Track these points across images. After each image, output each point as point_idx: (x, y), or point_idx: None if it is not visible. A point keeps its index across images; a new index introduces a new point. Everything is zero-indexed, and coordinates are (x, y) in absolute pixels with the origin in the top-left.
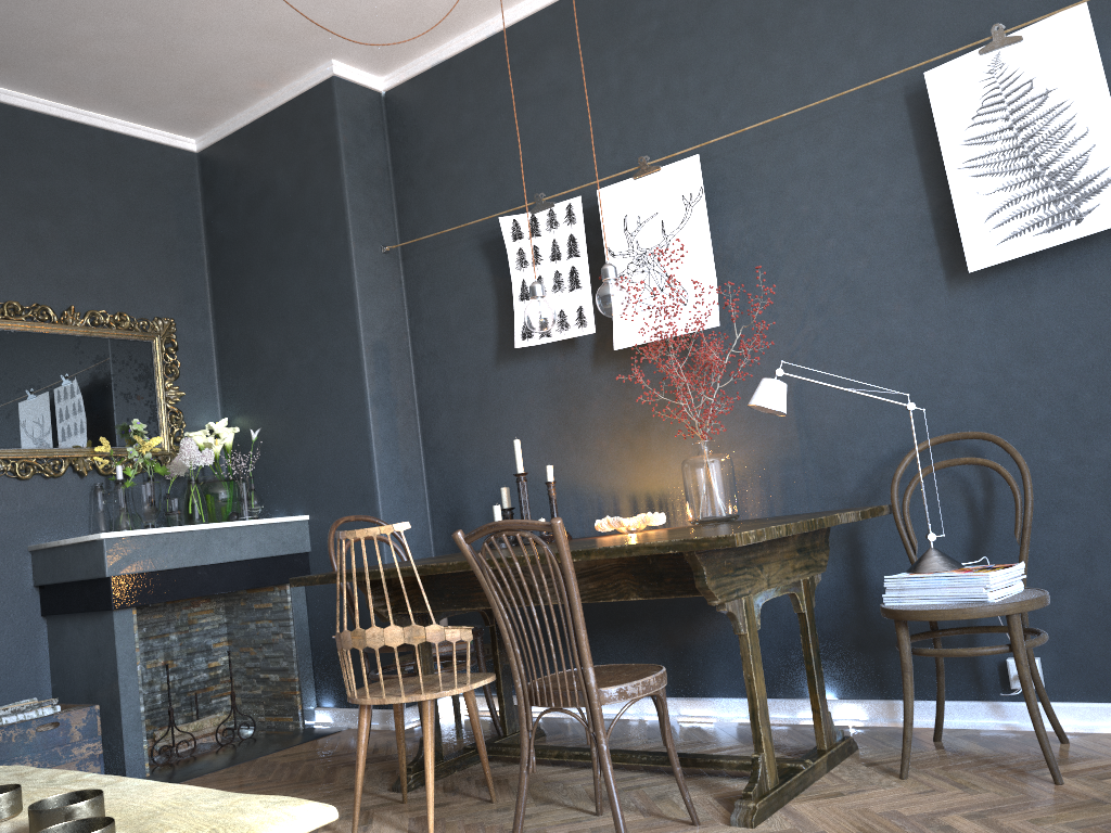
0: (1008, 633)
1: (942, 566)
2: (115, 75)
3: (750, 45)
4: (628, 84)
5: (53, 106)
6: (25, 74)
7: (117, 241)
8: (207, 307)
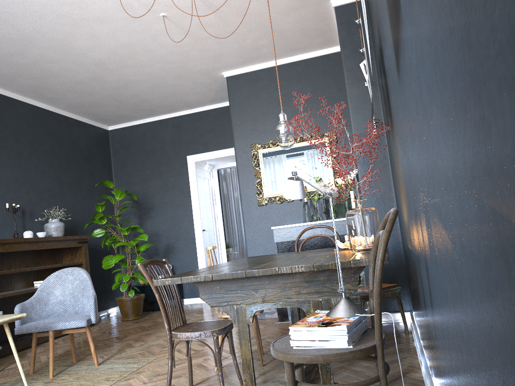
0: (444, 381)
1: (330, 313)
2: (280, 45)
3: None
4: None
5: (282, 61)
6: (261, 57)
7: (310, 104)
8: None
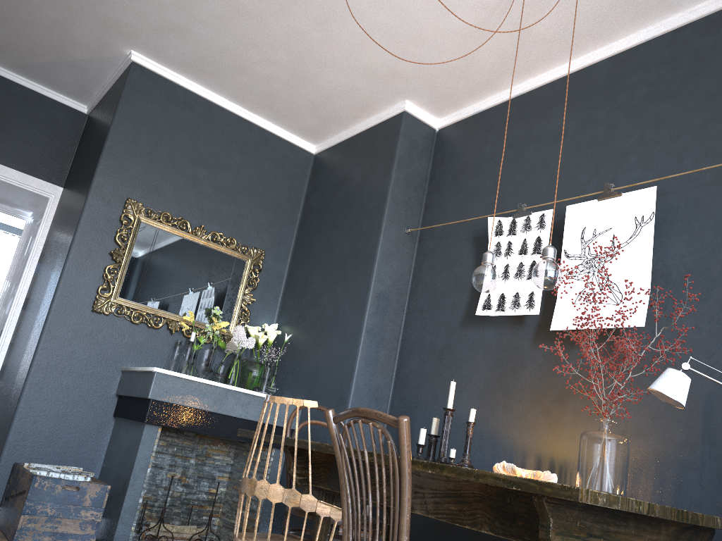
0: None
1: None
2: (270, 90)
3: (721, 107)
4: (611, 132)
5: (234, 107)
6: (220, 81)
7: (245, 194)
8: (289, 250)
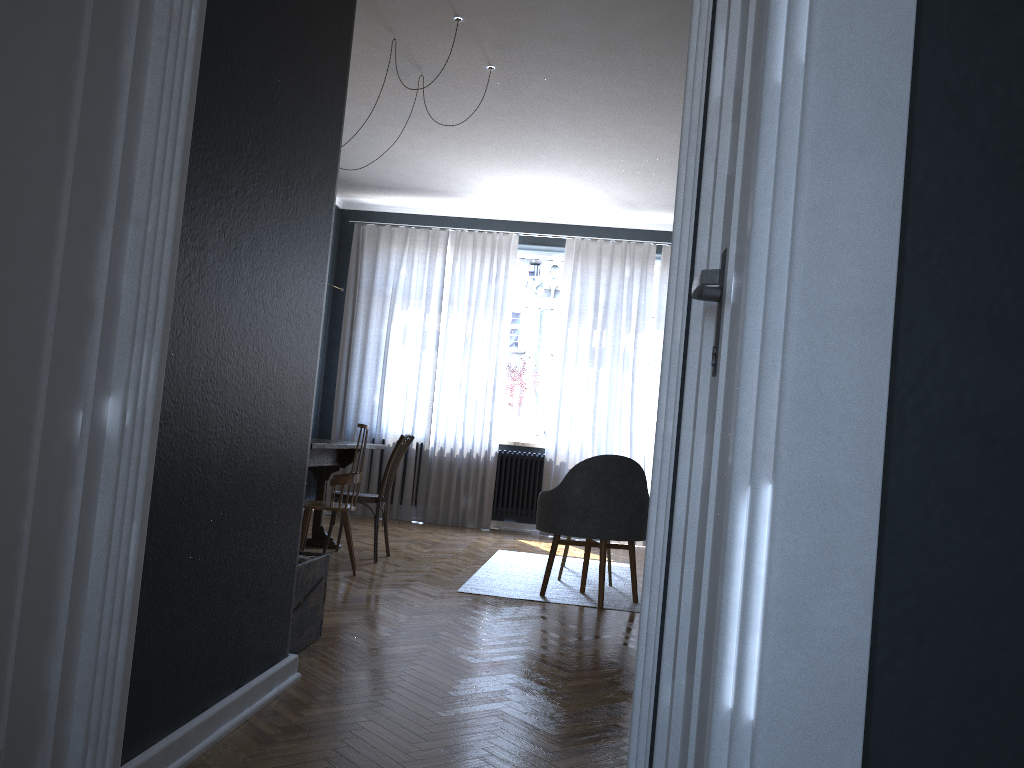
0: None
1: None
2: None
3: None
4: None
5: None
6: None
7: None
8: None
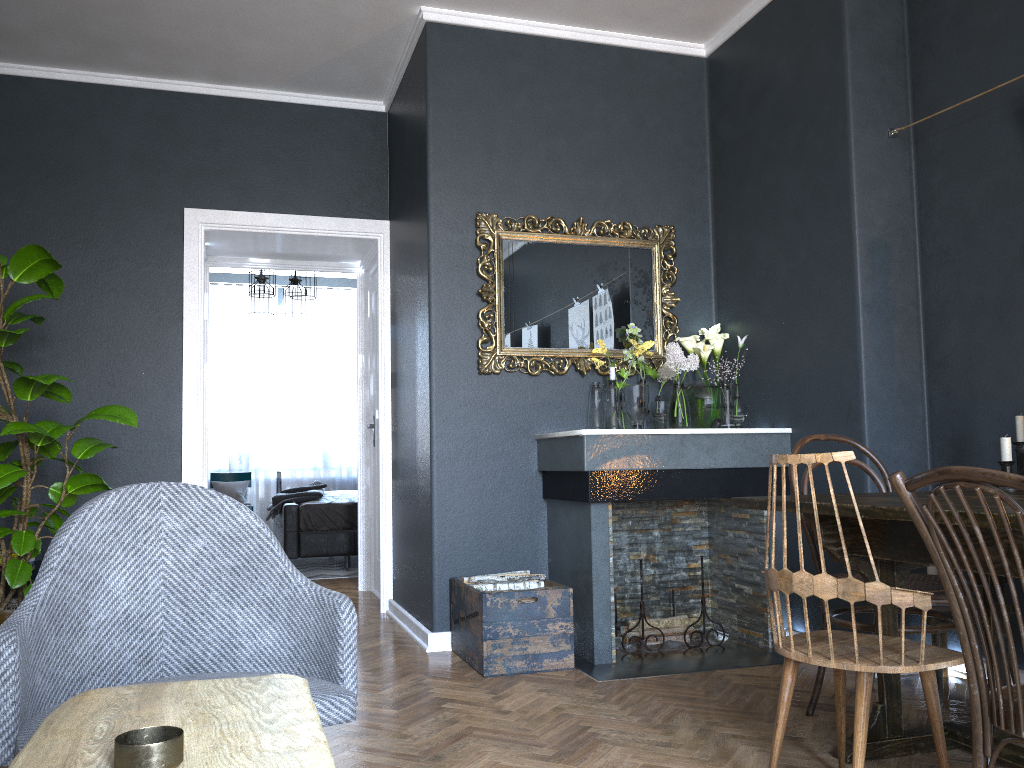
0: None
1: None
2: None
3: None
4: None
5: (574, 31)
6: (547, 3)
7: (625, 153)
8: (707, 213)
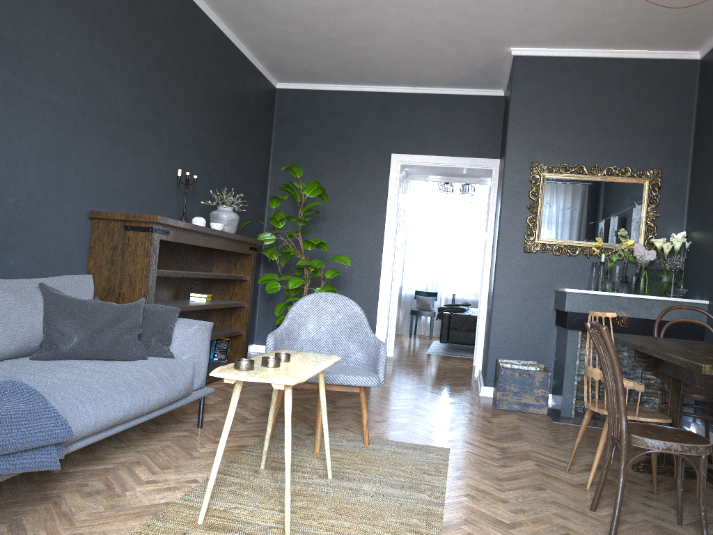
0: None
1: None
2: (627, 30)
3: None
4: None
5: (605, 52)
6: (583, 41)
7: (632, 124)
8: (688, 160)
